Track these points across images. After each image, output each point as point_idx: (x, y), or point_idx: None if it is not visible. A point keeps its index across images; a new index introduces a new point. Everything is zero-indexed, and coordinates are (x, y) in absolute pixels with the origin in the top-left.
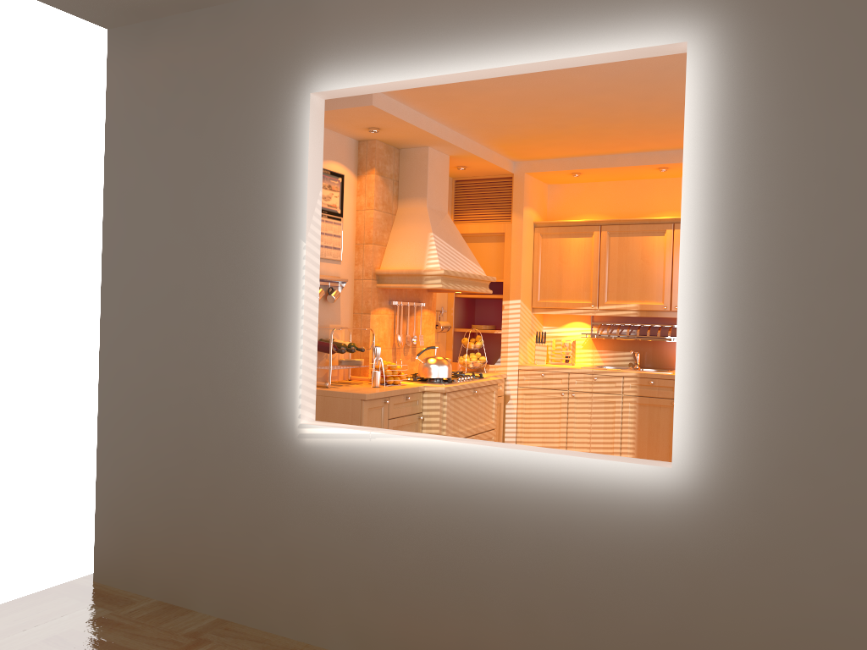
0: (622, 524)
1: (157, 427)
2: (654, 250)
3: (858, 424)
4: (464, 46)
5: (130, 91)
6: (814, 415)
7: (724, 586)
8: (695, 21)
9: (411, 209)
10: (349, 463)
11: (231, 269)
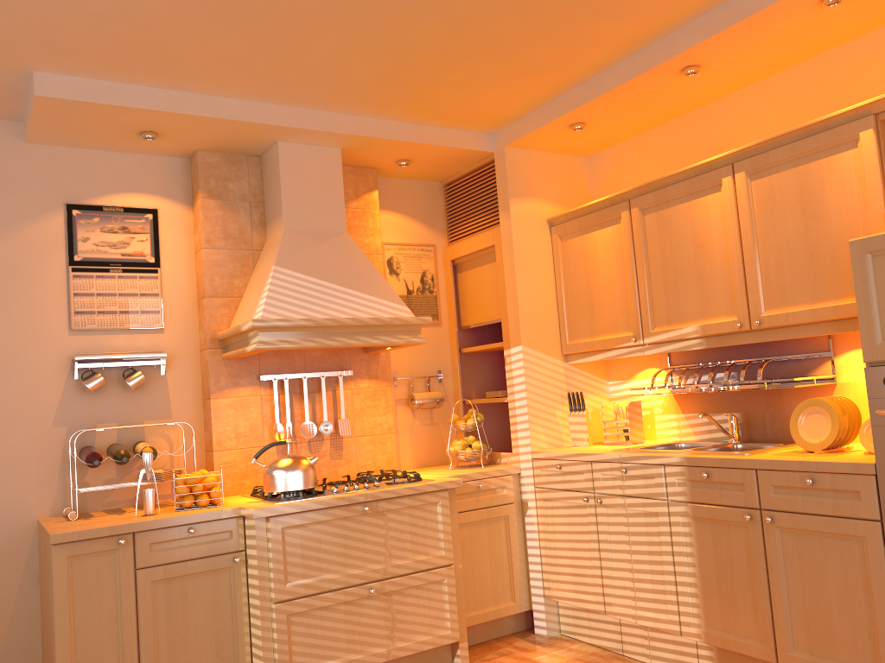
0: None
1: None
2: (710, 220)
3: None
4: None
5: None
6: None
7: None
8: None
9: (273, 237)
10: None
11: None
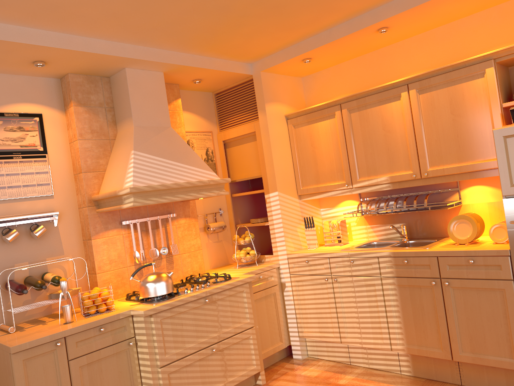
0: None
1: None
2: (394, 117)
3: None
4: None
5: None
6: None
7: None
8: None
9: (125, 131)
10: None
11: None
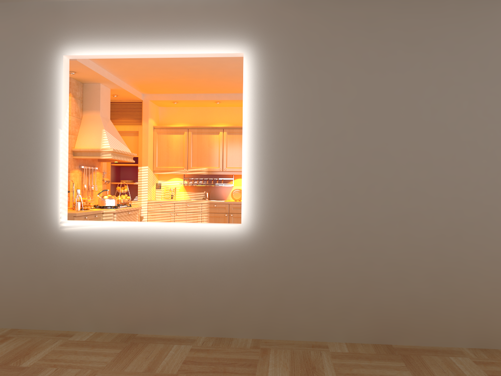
0: (222, 250)
1: None
2: (214, 141)
3: (306, 201)
4: (146, 42)
5: None
6: (292, 199)
7: (262, 269)
8: (246, 45)
9: (91, 116)
10: (90, 238)
11: (16, 143)
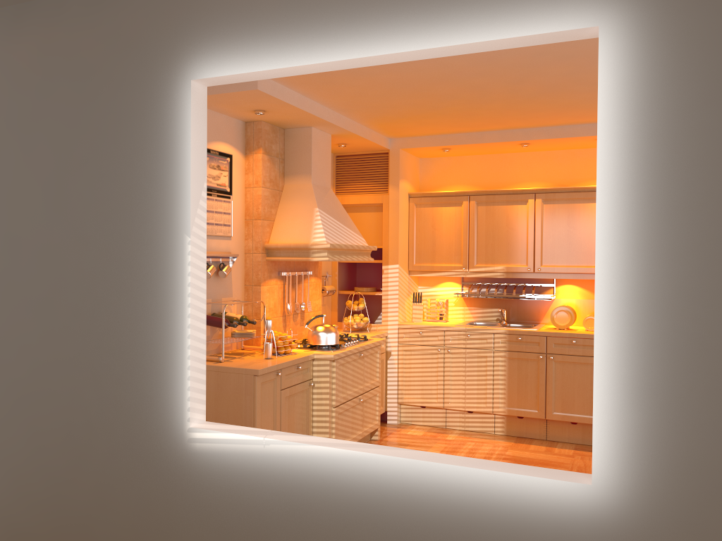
0: None
1: (40, 428)
2: (518, 217)
3: None
4: (354, 30)
5: (3, 77)
6: None
7: None
8: (607, 4)
9: (297, 185)
10: (242, 470)
11: (113, 264)
